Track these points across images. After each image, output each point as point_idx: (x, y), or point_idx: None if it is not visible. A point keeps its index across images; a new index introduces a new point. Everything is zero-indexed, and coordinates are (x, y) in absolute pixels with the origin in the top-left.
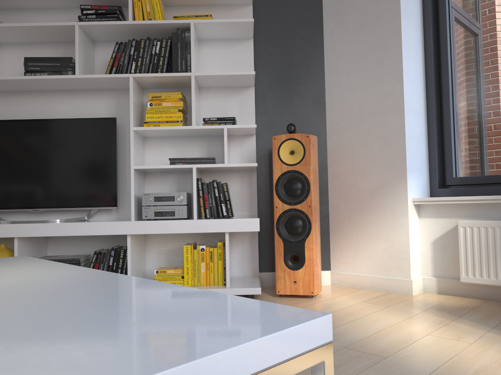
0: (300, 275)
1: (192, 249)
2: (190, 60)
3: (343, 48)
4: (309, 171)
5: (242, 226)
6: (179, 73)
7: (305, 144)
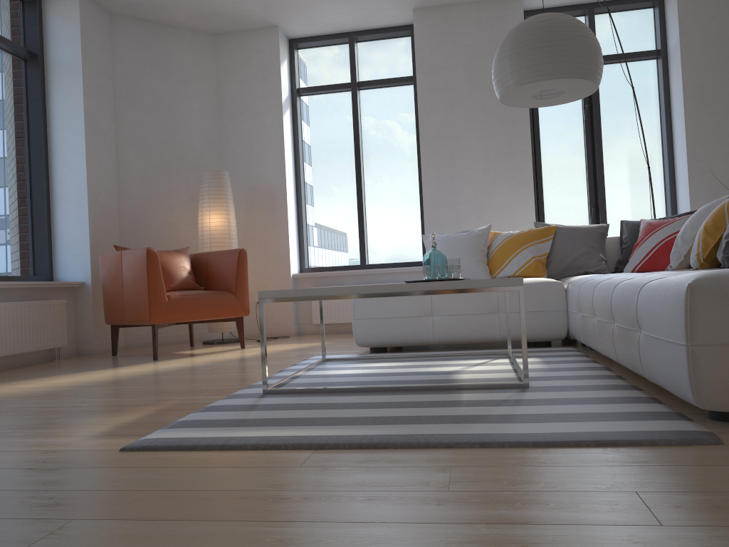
0: None
1: None
2: None
3: None
4: None
5: None
6: None
7: None
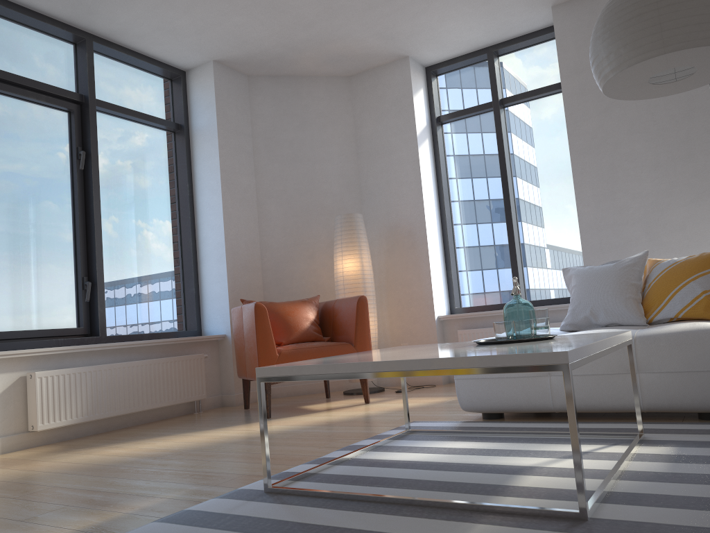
0: None
1: None
2: None
3: None
4: None
5: None
6: None
7: None
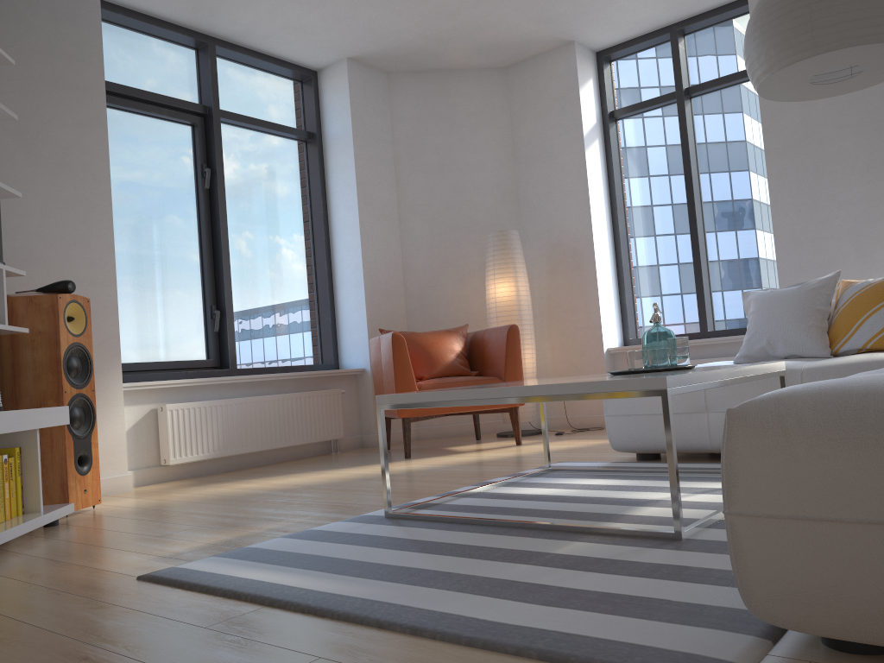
0: (89, 480)
1: None
2: None
3: (33, 185)
4: (92, 345)
5: (60, 417)
6: None
7: (87, 311)
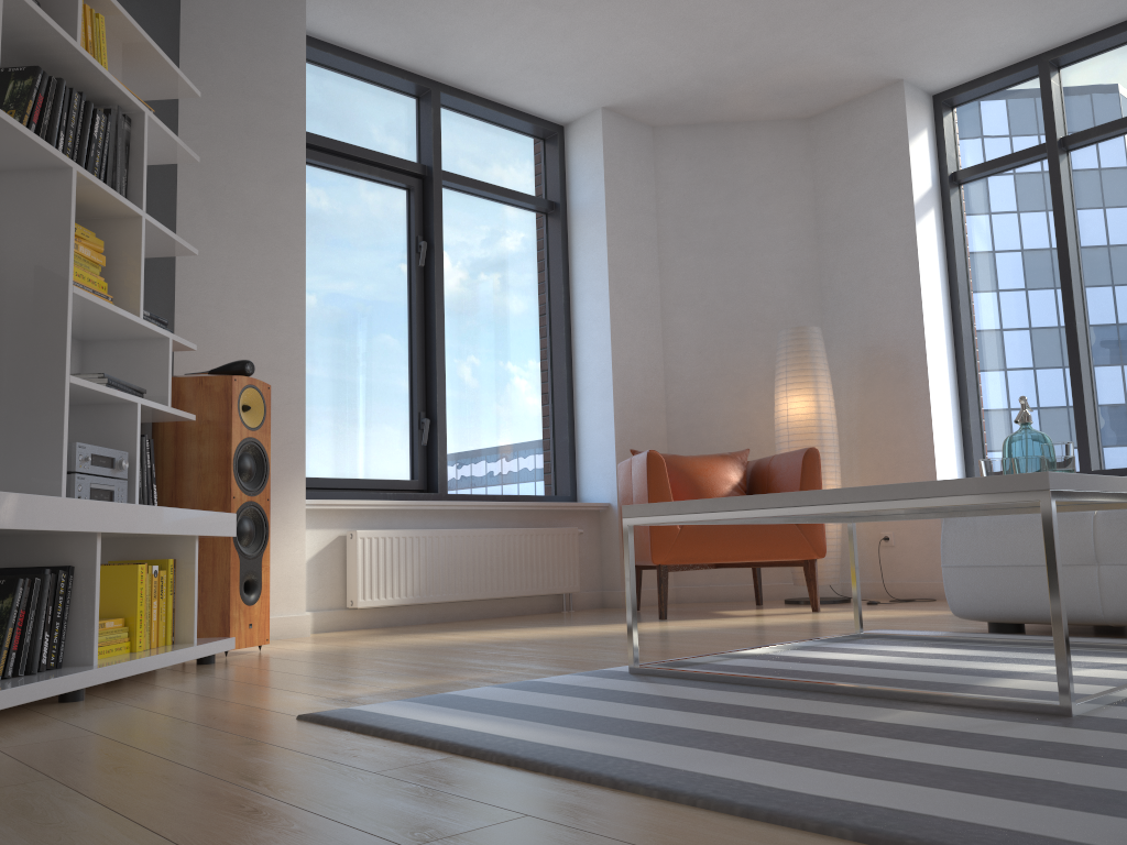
0: (256, 613)
1: (146, 572)
2: (126, 180)
3: (215, 249)
4: (270, 443)
5: (225, 526)
6: (131, 203)
7: (267, 400)
